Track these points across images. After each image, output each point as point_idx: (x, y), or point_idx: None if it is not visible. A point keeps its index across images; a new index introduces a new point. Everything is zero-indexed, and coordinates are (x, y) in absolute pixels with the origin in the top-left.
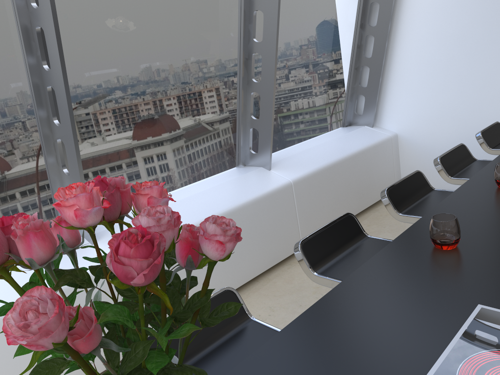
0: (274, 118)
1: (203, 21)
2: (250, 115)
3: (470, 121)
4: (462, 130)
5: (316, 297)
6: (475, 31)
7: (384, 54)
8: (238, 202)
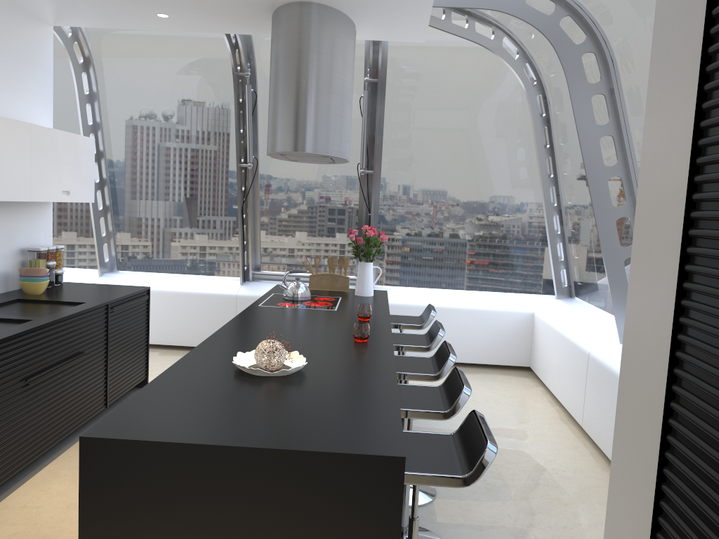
0: None
1: None
2: None
3: None
4: None
5: (548, 494)
6: None
7: None
8: None
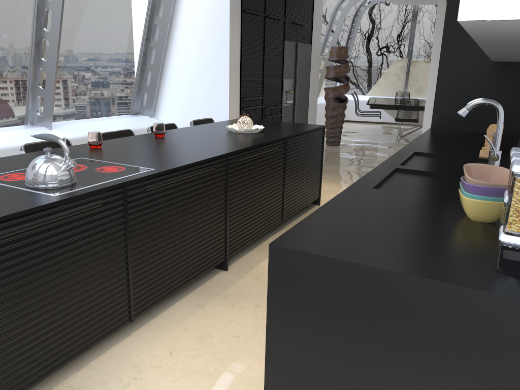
0: (63, 93)
1: (0, 6)
2: (39, 86)
3: None
4: None
5: None
6: (215, 59)
7: (161, 63)
8: (14, 144)
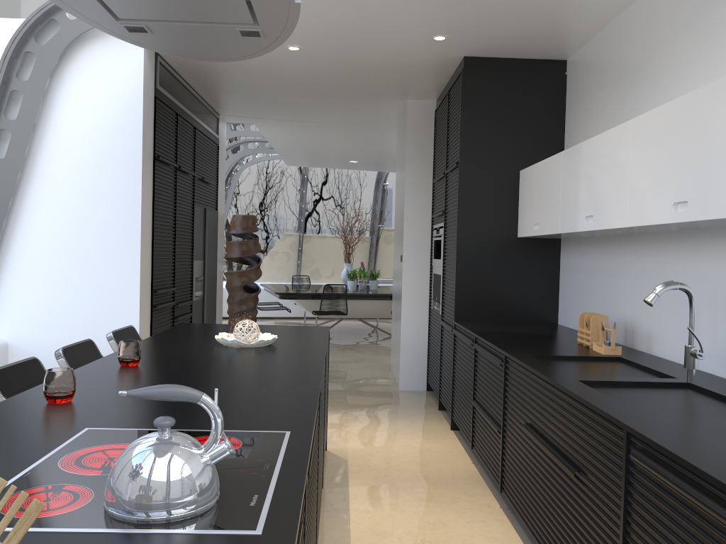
0: None
1: None
2: None
3: (105, 330)
4: (94, 341)
5: None
6: (114, 229)
7: None
8: None
